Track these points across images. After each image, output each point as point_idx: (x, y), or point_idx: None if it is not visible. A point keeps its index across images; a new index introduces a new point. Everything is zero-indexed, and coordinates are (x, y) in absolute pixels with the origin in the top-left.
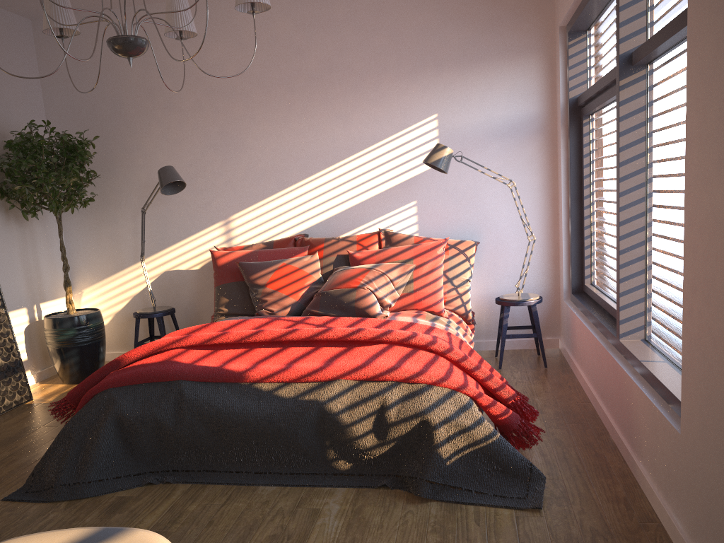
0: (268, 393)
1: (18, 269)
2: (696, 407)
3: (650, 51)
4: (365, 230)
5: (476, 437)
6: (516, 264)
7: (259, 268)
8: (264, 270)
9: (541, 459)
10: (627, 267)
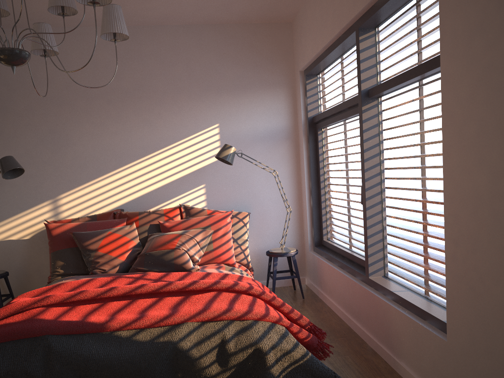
0: (127, 339)
1: None
2: (463, 322)
3: (386, 89)
4: (167, 205)
5: (296, 357)
6: (275, 227)
7: (91, 236)
8: (95, 238)
9: (331, 367)
10: (371, 228)
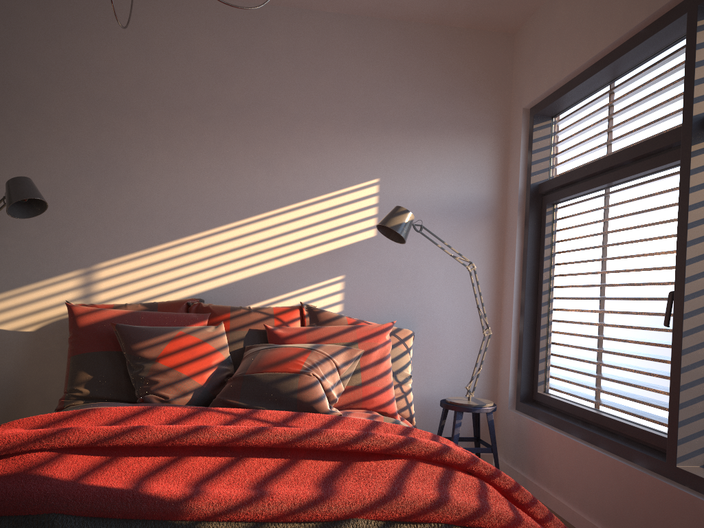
0: None
1: None
2: None
3: None
4: (277, 303)
5: None
6: (452, 363)
7: (147, 334)
8: (155, 338)
9: None
10: (689, 371)
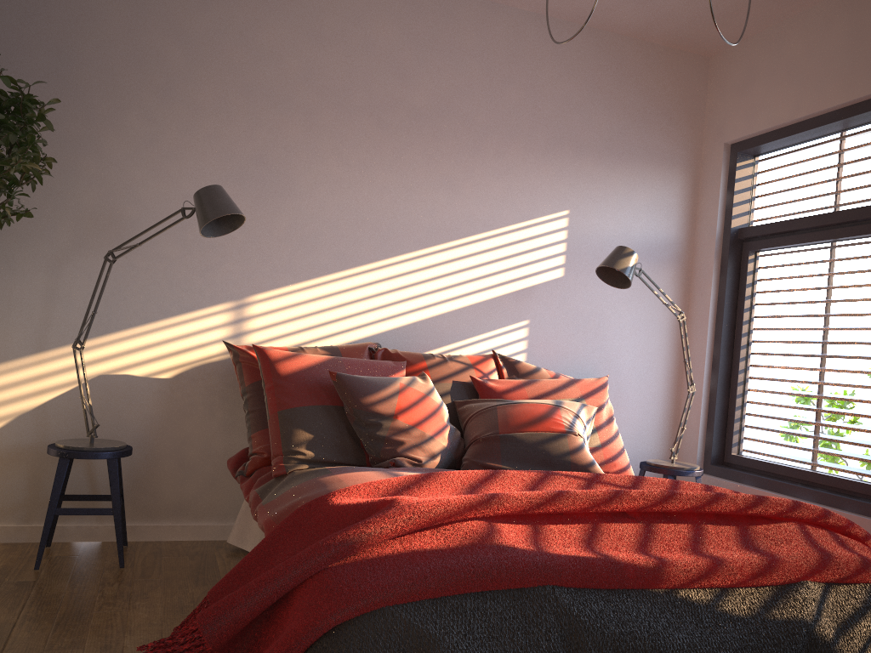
0: (708, 609)
1: None
2: None
3: None
4: (456, 350)
5: None
6: (634, 422)
7: (374, 386)
8: (383, 390)
9: None
10: None
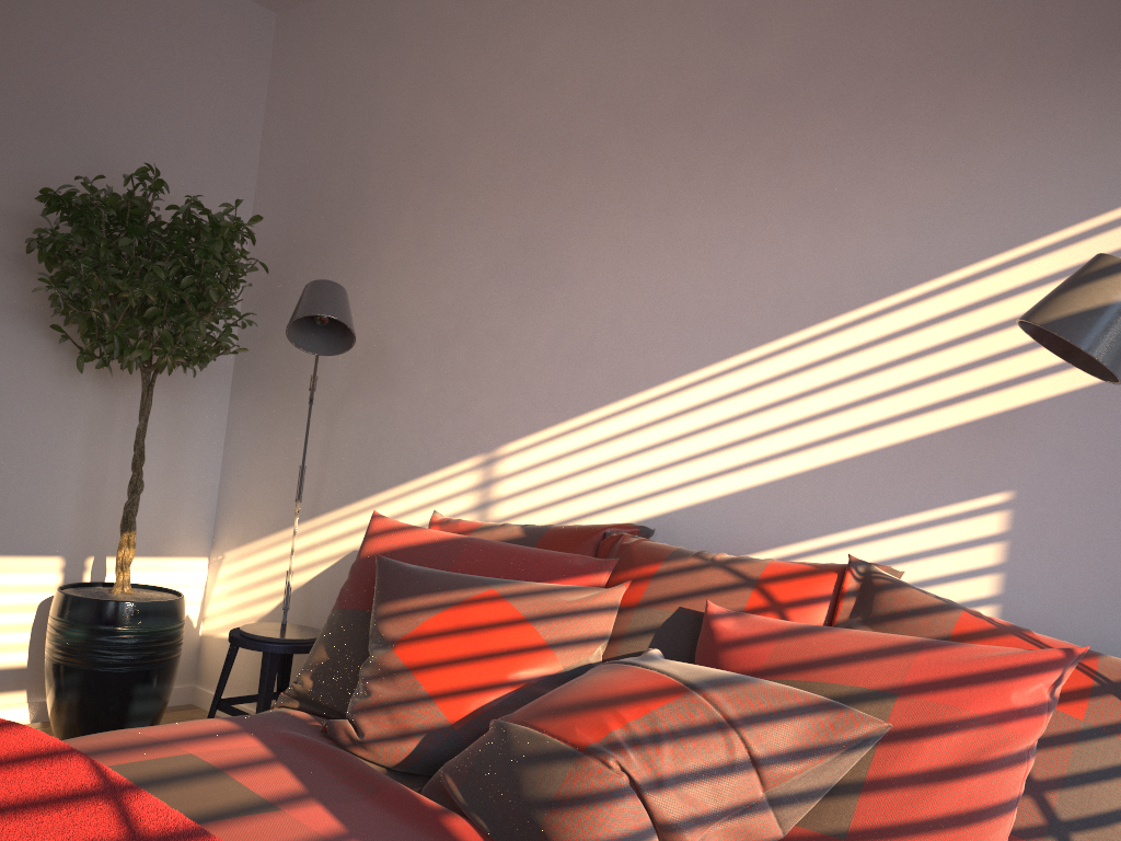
0: None
1: (70, 473)
2: None
3: None
4: (822, 553)
5: None
6: None
7: (414, 587)
8: (422, 597)
9: None
10: None
